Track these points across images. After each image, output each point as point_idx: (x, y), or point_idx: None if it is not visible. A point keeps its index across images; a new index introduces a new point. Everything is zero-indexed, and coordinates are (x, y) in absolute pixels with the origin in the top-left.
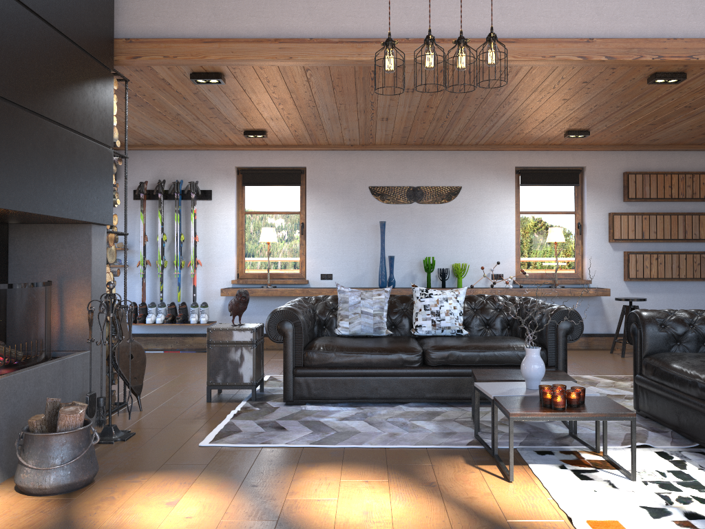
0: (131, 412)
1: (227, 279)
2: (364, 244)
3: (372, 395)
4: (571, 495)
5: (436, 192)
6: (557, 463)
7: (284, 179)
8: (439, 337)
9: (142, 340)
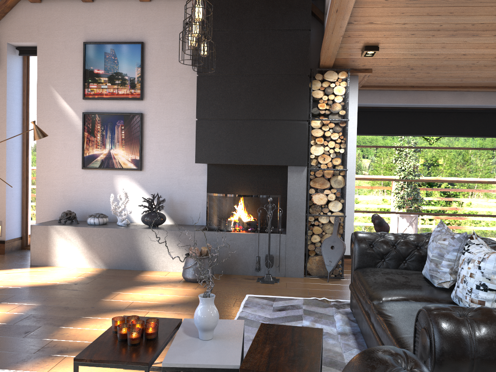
0: (322, 280)
1: None
2: None
3: (362, 331)
4: None
5: None
6: None
7: None
8: None
9: None
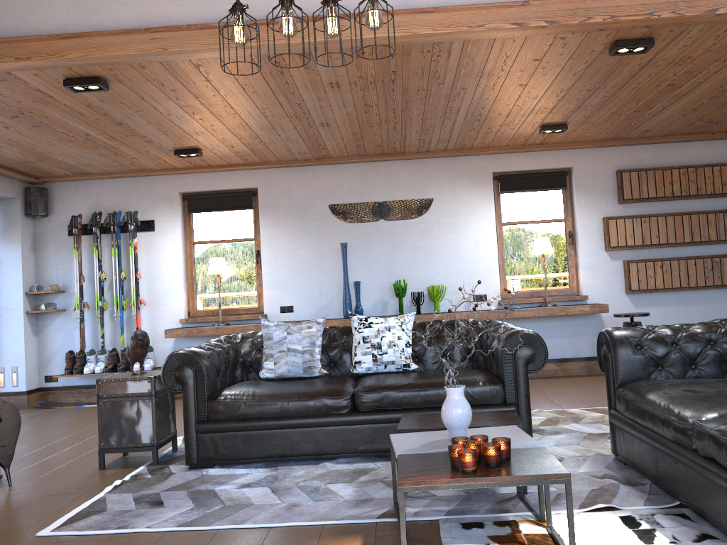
0: None
1: (176, 319)
2: (327, 270)
3: (293, 451)
4: None
5: (405, 206)
6: (481, 542)
7: (234, 203)
8: (381, 374)
9: (84, 393)
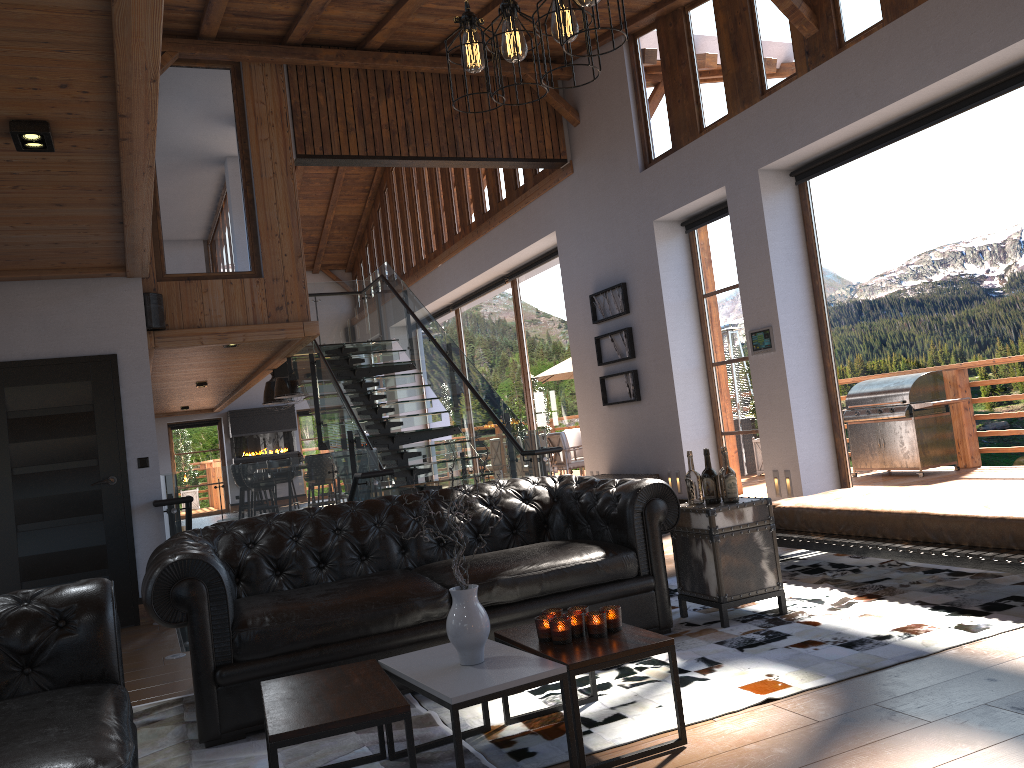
0: None
1: None
2: None
3: None
4: (692, 711)
5: None
6: None
7: None
8: None
9: None
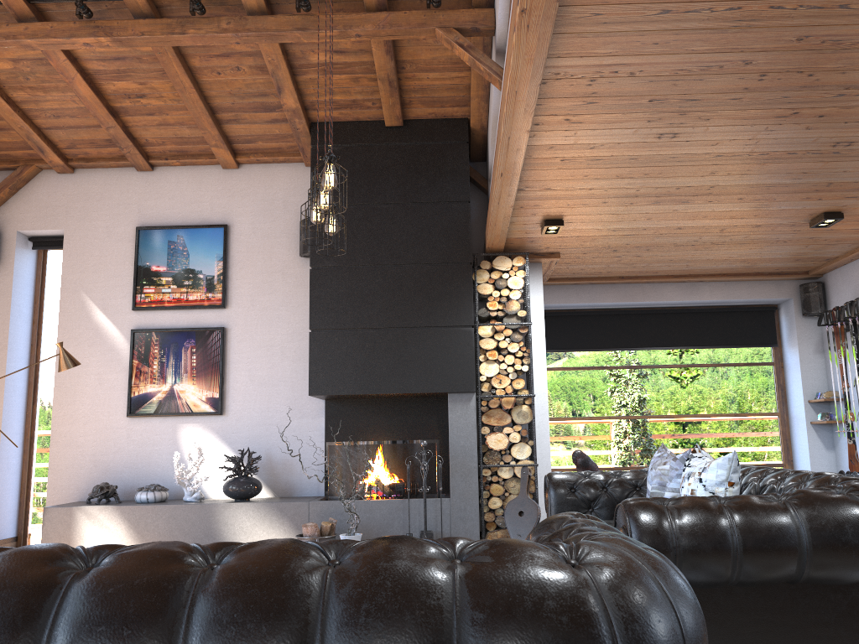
0: None
1: None
2: None
3: None
4: None
5: None
6: None
7: None
8: None
9: None
